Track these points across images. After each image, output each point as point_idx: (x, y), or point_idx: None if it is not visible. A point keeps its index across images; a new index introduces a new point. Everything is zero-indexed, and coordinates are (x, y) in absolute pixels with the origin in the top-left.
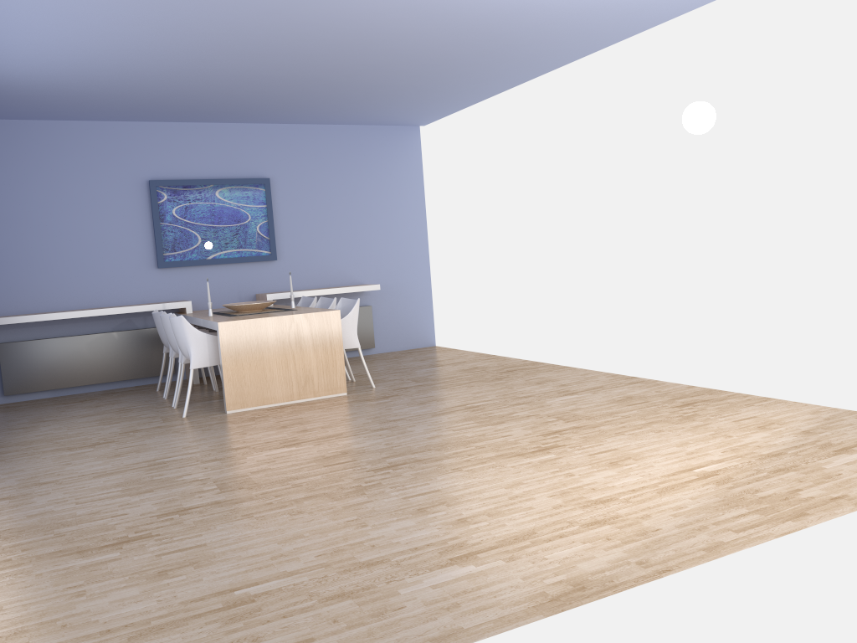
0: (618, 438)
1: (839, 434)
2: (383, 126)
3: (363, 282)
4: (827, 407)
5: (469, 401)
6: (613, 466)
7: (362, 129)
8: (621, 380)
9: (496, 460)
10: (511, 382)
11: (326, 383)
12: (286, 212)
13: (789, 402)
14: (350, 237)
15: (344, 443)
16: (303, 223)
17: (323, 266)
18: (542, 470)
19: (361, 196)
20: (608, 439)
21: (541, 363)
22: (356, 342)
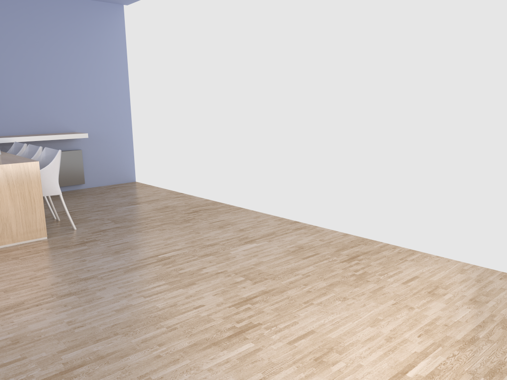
0: (310, 310)
1: (504, 305)
2: (92, 1)
3: (74, 130)
4: (467, 263)
5: (161, 250)
6: (321, 367)
7: (73, 1)
8: (287, 225)
9: (190, 355)
10: (198, 225)
11: (26, 229)
12: (1, 66)
13: (433, 256)
14: (62, 92)
15: (21, 320)
16: (18, 77)
17: (37, 116)
18: (244, 378)
19: (72, 58)
20: (300, 312)
21: (219, 203)
22: (58, 189)
